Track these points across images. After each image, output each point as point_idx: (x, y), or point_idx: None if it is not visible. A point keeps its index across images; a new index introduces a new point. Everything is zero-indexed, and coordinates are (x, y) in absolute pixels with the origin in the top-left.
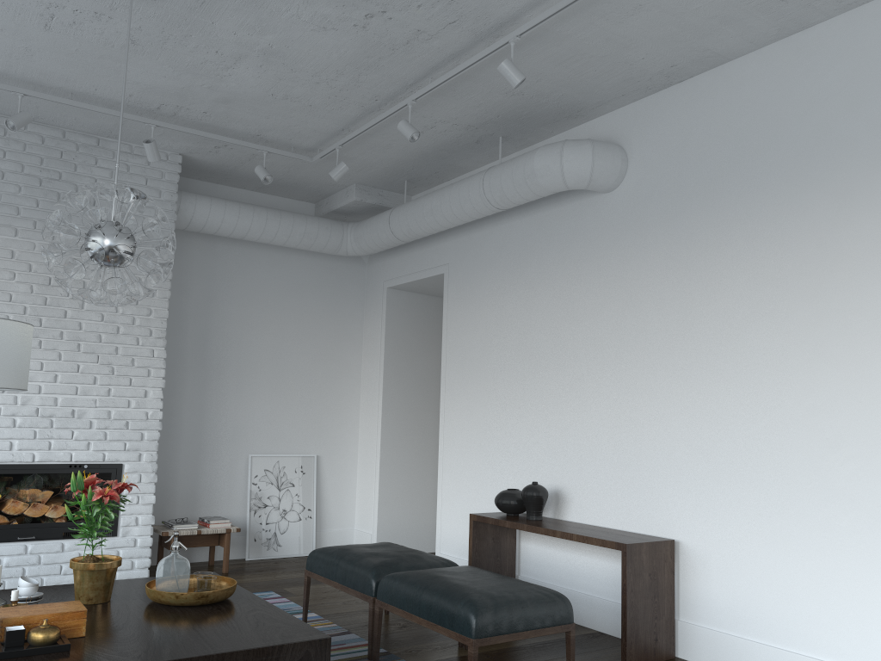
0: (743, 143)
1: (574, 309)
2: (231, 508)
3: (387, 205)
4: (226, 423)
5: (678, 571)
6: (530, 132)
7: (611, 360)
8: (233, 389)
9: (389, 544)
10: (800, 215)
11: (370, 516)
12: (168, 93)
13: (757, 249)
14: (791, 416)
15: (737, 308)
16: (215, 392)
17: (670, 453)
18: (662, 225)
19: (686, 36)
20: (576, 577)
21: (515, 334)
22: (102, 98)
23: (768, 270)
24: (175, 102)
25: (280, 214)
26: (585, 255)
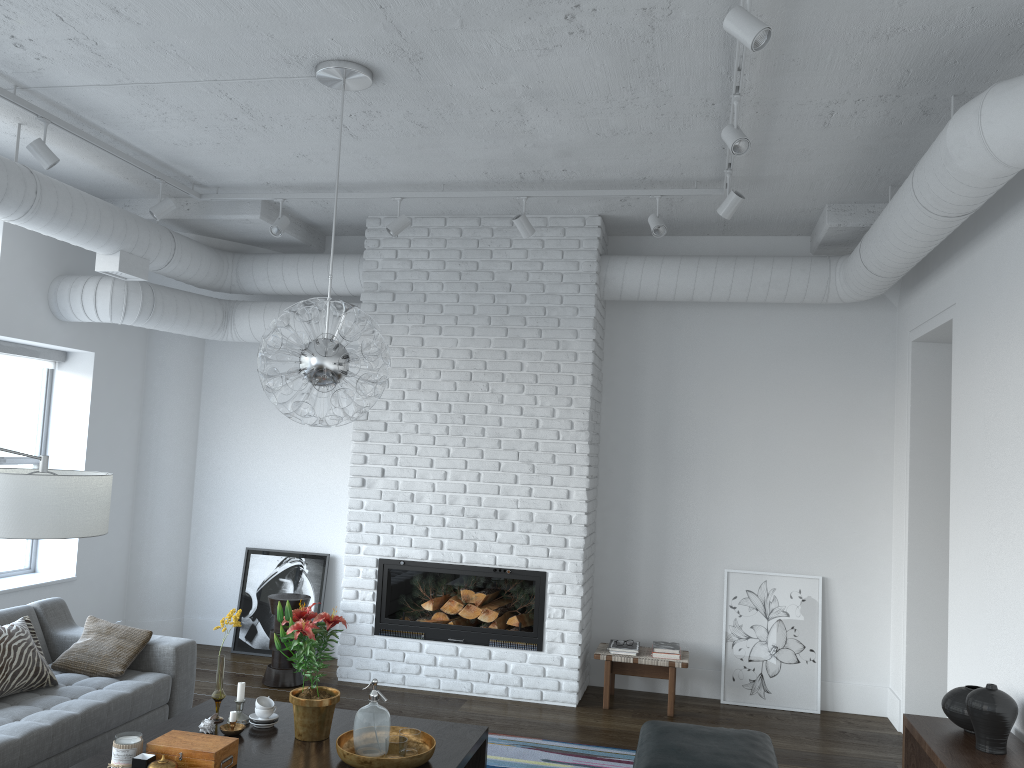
0: None
1: None
2: (704, 633)
3: None
4: (695, 527)
5: None
6: (994, 75)
7: None
8: (703, 486)
9: (737, 736)
10: None
11: (899, 674)
12: (509, 162)
13: None
14: None
15: None
16: (680, 490)
17: None
18: None
19: None
20: None
21: (1011, 420)
22: (470, 182)
23: None
24: (528, 168)
25: (734, 263)
26: None
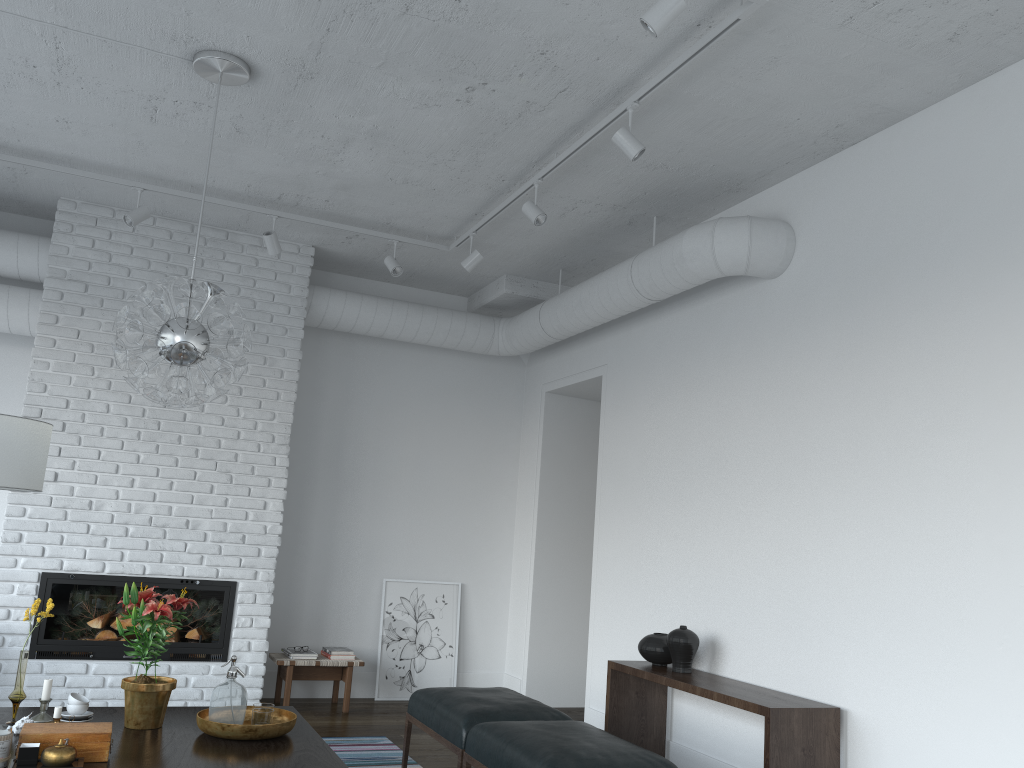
0: (923, 214)
1: (735, 418)
2: (361, 638)
3: (543, 297)
4: (359, 541)
5: (846, 748)
6: (688, 210)
7: (774, 480)
8: (368, 504)
9: (502, 689)
10: (989, 301)
11: (520, 659)
12: (285, 182)
13: (939, 344)
14: (978, 555)
15: (916, 418)
16: (348, 507)
17: (838, 597)
18: (832, 317)
19: (844, 90)
20: (732, 748)
21: (673, 447)
22: (222, 190)
23: (952, 370)
24: (295, 191)
25: (422, 309)
26: (748, 353)
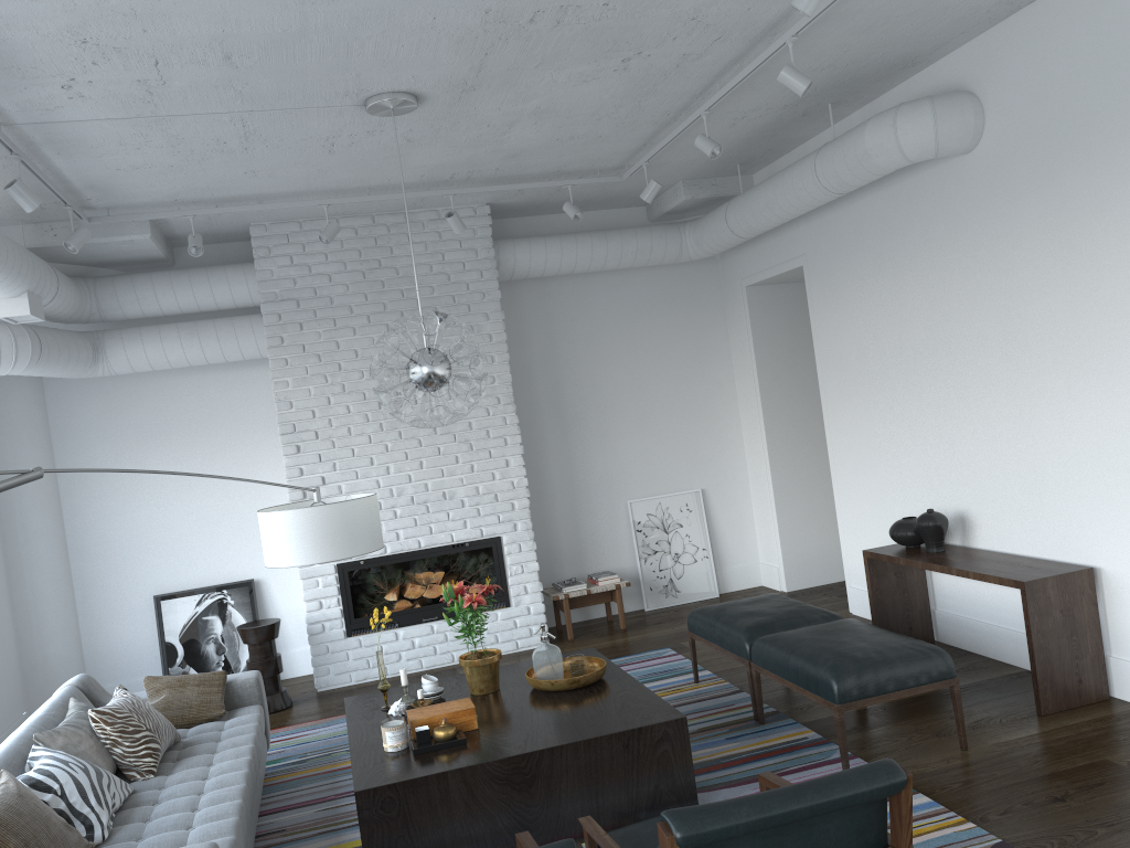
0: (1115, 77)
1: (949, 301)
2: (619, 559)
3: (724, 194)
4: (597, 471)
5: (1103, 601)
6: (863, 91)
7: (998, 359)
8: (596, 435)
9: (769, 597)
10: None
11: (773, 548)
12: (455, 165)
13: None
14: None
15: None
16: (578, 442)
17: (1078, 466)
18: (1034, 191)
19: None
20: (996, 611)
21: (890, 334)
22: (397, 184)
23: None
24: (466, 169)
25: (605, 237)
26: (952, 233)
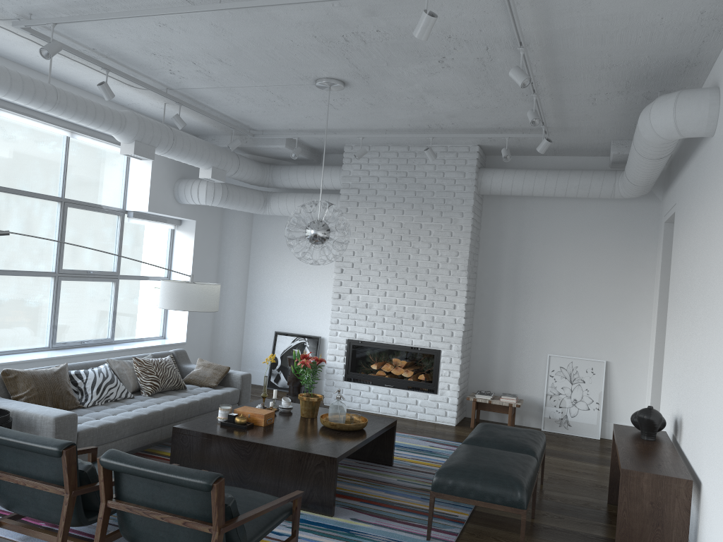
0: None
1: (697, 250)
2: (534, 391)
3: None
4: (531, 329)
5: (699, 511)
6: (677, 83)
7: (701, 302)
8: (537, 305)
9: (523, 430)
10: None
11: None
12: (421, 120)
13: None
14: None
15: None
16: (523, 307)
17: (707, 398)
18: (722, 170)
19: None
20: None
21: (683, 271)
22: (400, 129)
23: None
24: (432, 123)
25: (557, 174)
26: (703, 198)
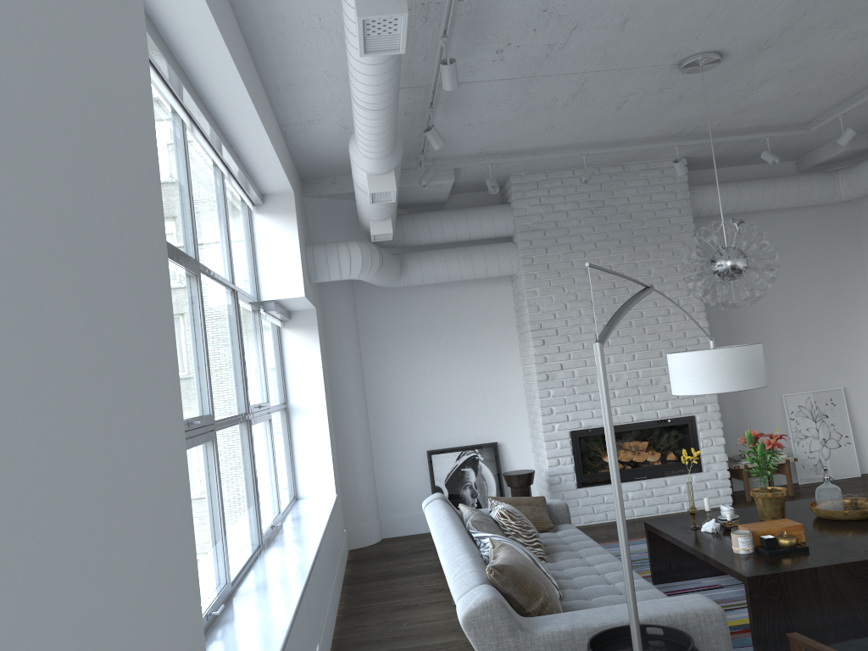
0: None
1: None
2: None
3: None
4: None
5: None
6: None
7: None
8: (756, 341)
9: None
10: None
11: None
12: (692, 120)
13: None
14: None
15: None
16: None
17: None
18: None
19: None
20: None
21: None
22: (637, 138)
23: None
24: (696, 124)
25: (773, 182)
26: None
